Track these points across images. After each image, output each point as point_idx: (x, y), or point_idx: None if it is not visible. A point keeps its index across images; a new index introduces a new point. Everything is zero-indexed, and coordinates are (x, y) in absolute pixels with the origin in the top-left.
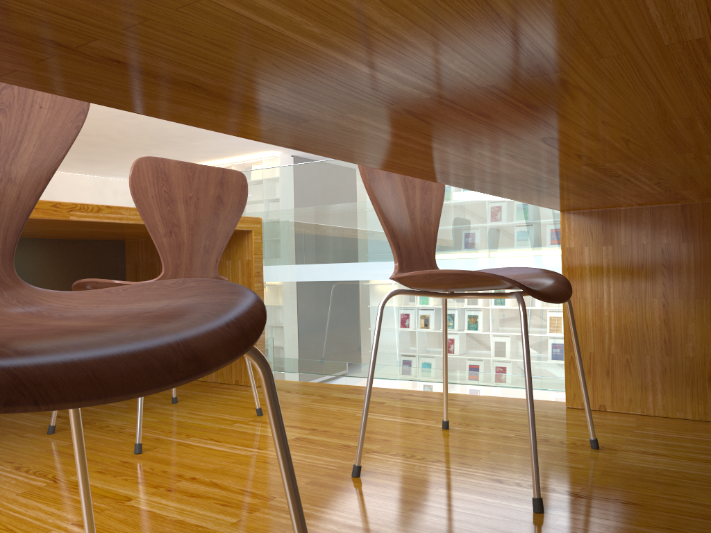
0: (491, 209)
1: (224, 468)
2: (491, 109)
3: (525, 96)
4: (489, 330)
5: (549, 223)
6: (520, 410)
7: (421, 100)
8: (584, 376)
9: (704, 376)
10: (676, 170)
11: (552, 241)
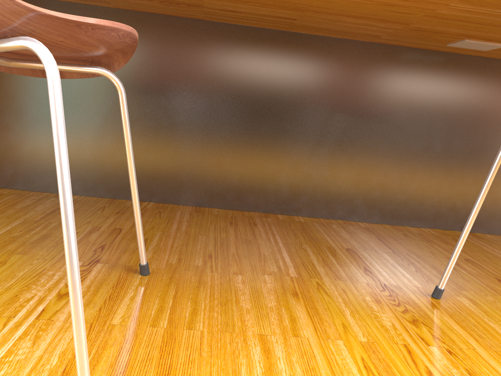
0: None
1: None
2: (406, 2)
3: (408, 9)
4: None
5: None
6: None
7: (450, 3)
8: None
9: None
10: None
11: None
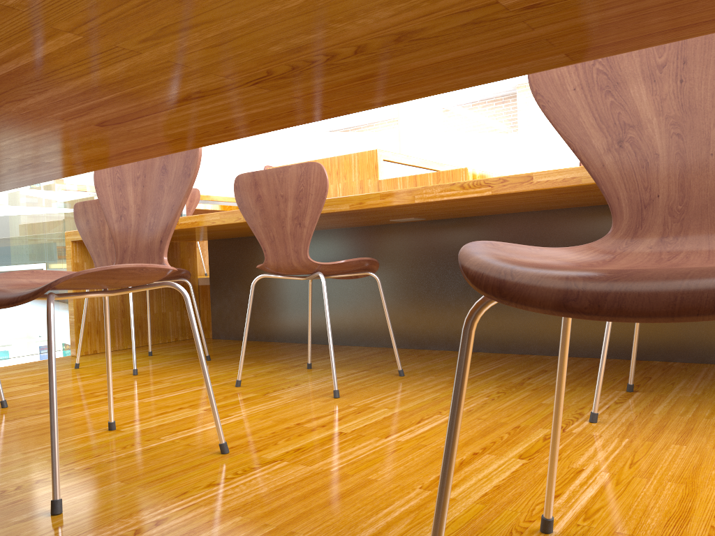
0: (20, 236)
1: (82, 390)
2: None
3: None
4: (20, 318)
5: (56, 247)
6: (65, 361)
7: None
8: (86, 336)
9: (138, 325)
10: (218, 233)
11: (57, 259)
